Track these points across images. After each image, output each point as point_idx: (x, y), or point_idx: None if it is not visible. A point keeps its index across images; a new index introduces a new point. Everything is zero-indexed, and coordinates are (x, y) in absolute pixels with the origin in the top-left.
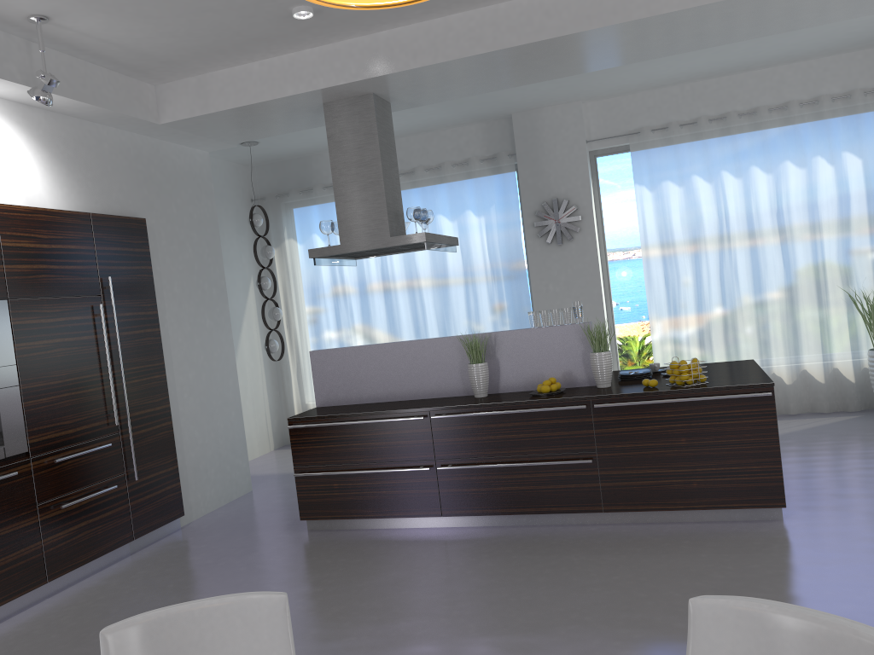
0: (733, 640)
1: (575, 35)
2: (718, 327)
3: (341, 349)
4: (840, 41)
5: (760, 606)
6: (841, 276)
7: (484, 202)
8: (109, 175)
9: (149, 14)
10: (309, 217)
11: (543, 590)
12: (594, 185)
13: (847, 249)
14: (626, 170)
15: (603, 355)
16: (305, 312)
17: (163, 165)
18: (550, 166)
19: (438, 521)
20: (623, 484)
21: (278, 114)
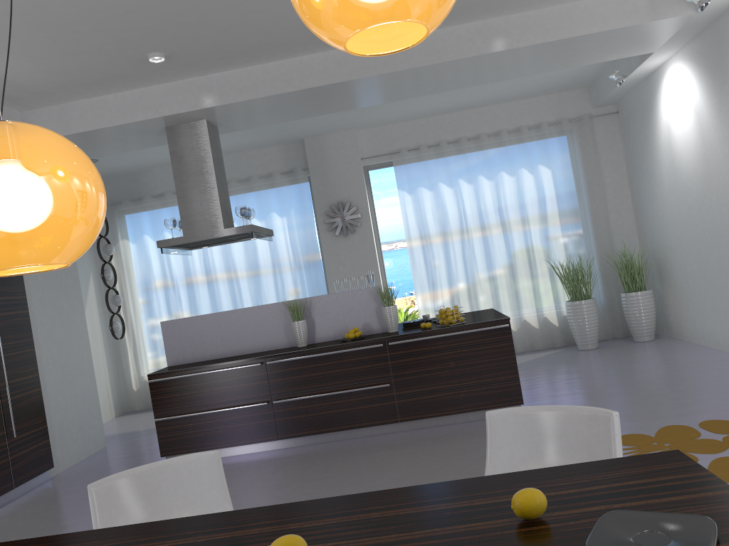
0: (513, 431)
1: (359, 80)
2: (464, 292)
3: (187, 318)
4: (531, 89)
5: (527, 408)
6: (544, 251)
7: (285, 206)
8: None
9: (32, 55)
10: (140, 221)
11: (366, 474)
12: (368, 191)
13: (546, 232)
14: (391, 180)
15: (391, 308)
16: (139, 299)
17: None
18: (335, 177)
19: (275, 444)
20: (412, 400)
21: (127, 135)
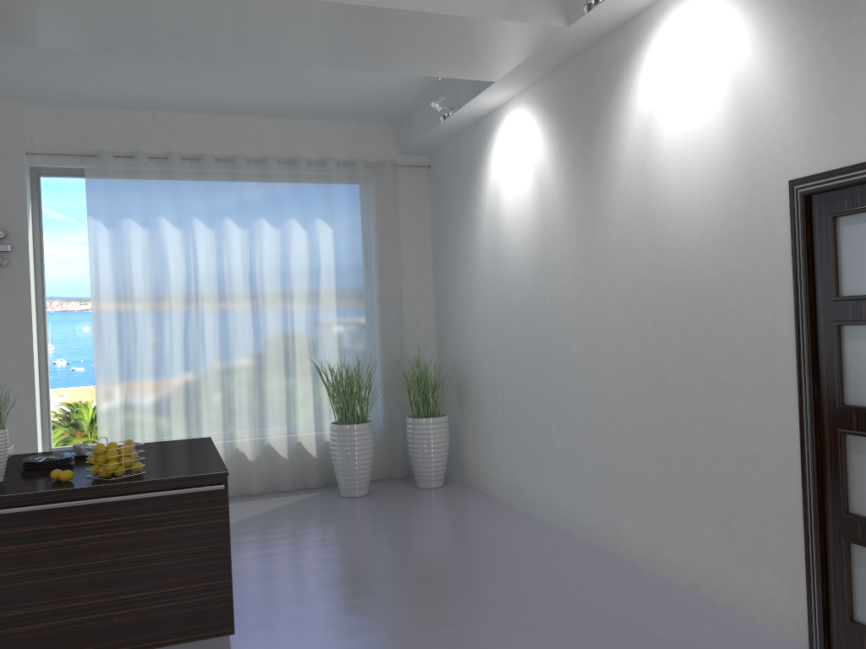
0: None
1: None
2: (179, 395)
3: None
4: (319, 104)
5: None
6: (309, 345)
7: None
8: None
9: None
10: None
11: None
12: (35, 210)
13: (316, 318)
14: (80, 199)
15: None
16: None
17: None
18: None
19: None
20: (5, 633)
21: None
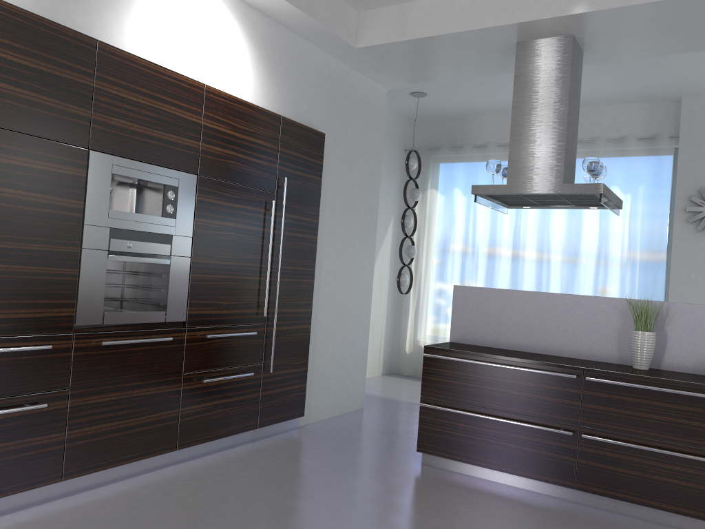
0: None
1: None
2: None
3: (487, 289)
4: None
5: None
6: None
7: (633, 180)
8: (303, 87)
9: None
10: (454, 171)
11: None
12: None
13: None
14: None
15: None
16: (433, 257)
17: (348, 90)
18: None
19: (568, 493)
20: None
21: (467, 51)
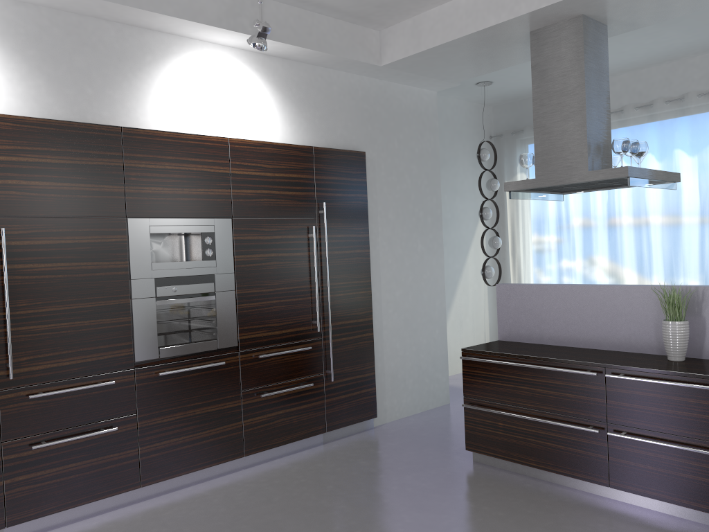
0: None
1: None
2: None
3: (527, 285)
4: None
5: None
6: None
7: None
8: (336, 113)
9: None
10: None
11: None
12: None
13: None
14: None
15: None
16: (529, 242)
17: (389, 104)
18: None
19: (605, 490)
20: None
21: (487, 48)
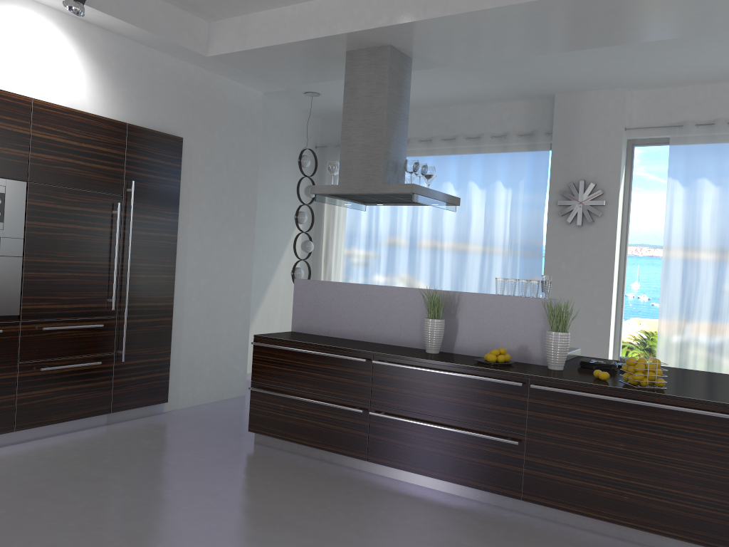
0: None
1: None
2: None
3: (321, 282)
4: None
5: None
6: None
7: (514, 175)
8: (156, 95)
9: None
10: None
11: None
12: (626, 173)
13: None
14: (663, 163)
15: (558, 335)
16: (341, 251)
17: (213, 95)
18: (584, 149)
19: (364, 464)
20: (547, 476)
21: (309, 59)
